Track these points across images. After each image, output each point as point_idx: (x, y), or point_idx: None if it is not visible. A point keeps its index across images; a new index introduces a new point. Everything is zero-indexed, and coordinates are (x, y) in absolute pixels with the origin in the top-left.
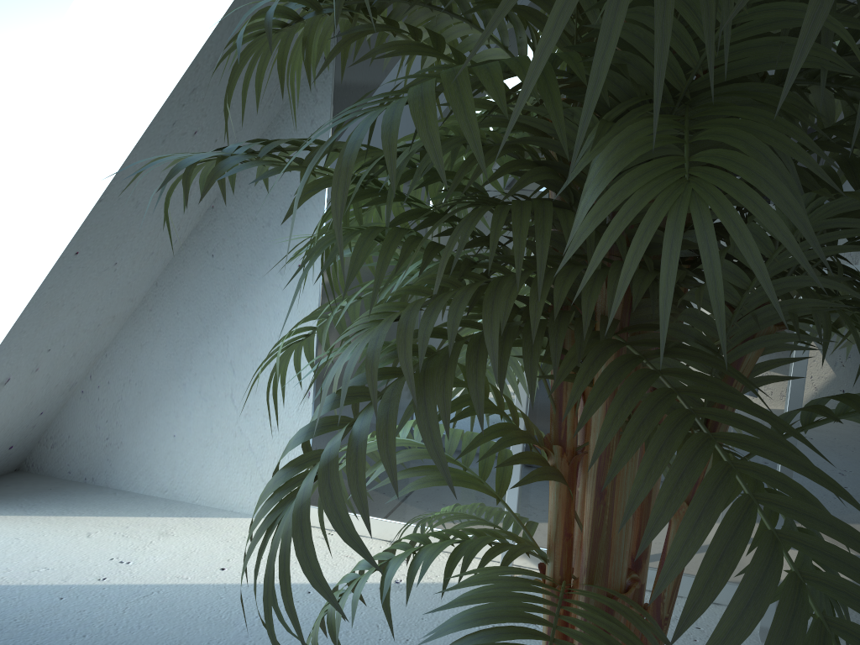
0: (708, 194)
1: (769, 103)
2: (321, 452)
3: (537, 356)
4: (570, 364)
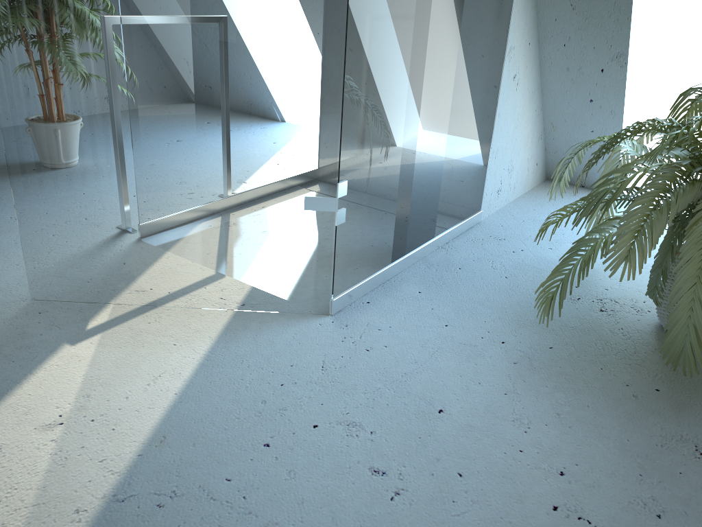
0: None
1: None
2: None
3: None
4: None
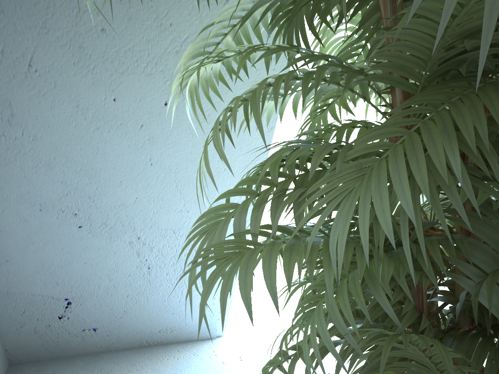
0: (308, 320)
1: (374, 272)
2: (267, 372)
3: (344, 361)
4: (358, 370)
